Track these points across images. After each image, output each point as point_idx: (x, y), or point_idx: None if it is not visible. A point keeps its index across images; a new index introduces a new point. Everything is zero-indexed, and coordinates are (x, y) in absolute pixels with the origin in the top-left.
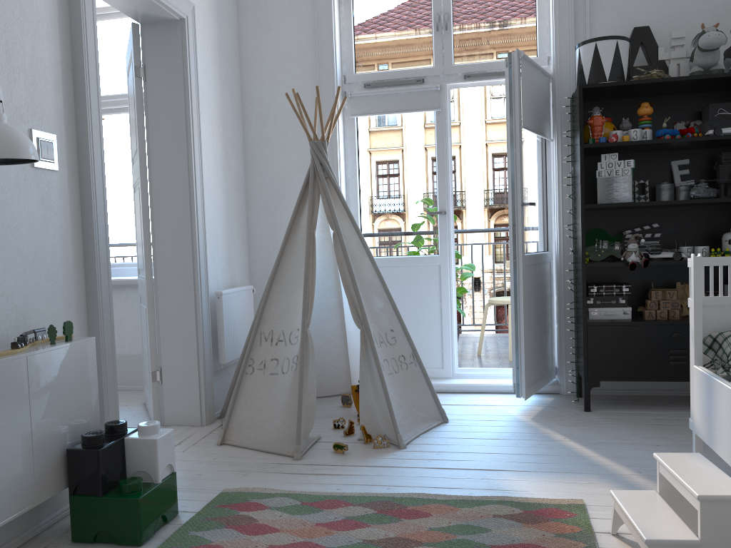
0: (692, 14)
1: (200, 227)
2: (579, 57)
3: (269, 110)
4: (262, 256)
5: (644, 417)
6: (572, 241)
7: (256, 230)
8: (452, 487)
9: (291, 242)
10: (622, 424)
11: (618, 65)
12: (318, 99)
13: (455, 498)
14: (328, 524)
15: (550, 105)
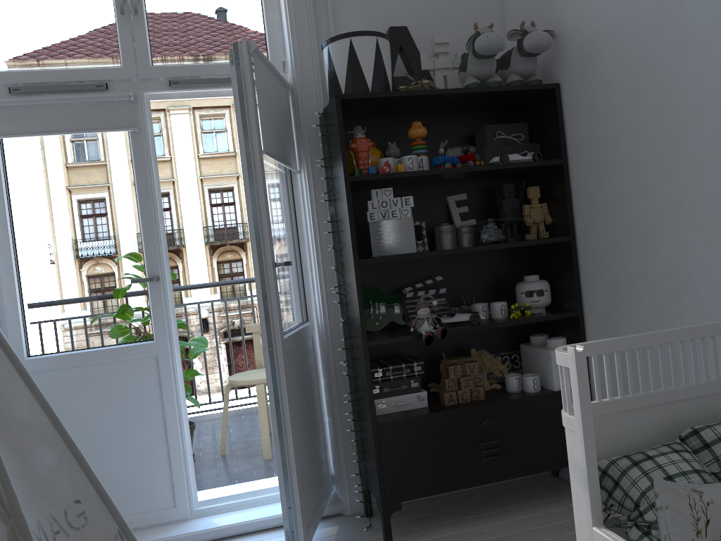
0: (449, 18)
1: None
2: (329, 58)
3: None
4: None
5: None
6: (339, 306)
7: None
8: None
9: None
10: None
11: (381, 70)
12: None
13: None
14: None
15: (292, 126)
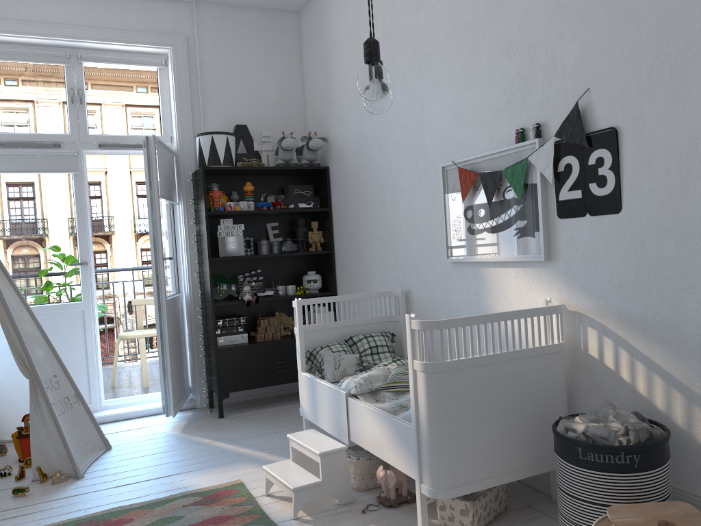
0: (273, 119)
1: None
2: (199, 144)
3: None
4: None
5: (263, 414)
6: (199, 284)
7: None
8: (141, 496)
9: None
10: (250, 422)
11: (229, 153)
12: None
13: (147, 503)
14: None
15: (175, 175)
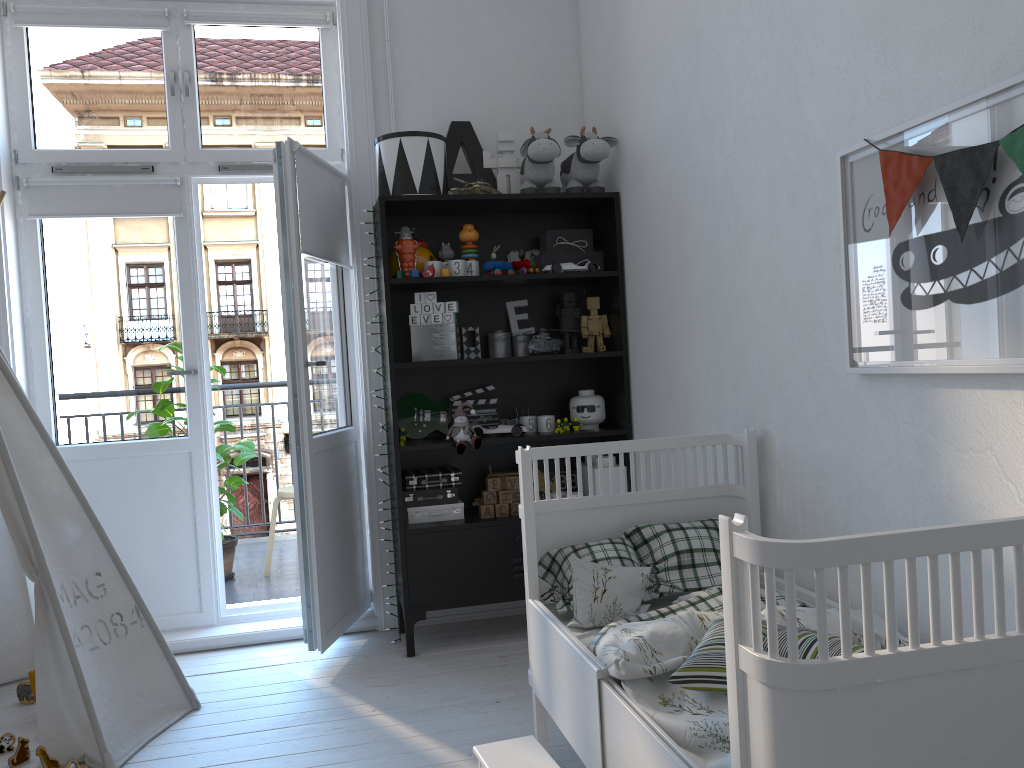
0: (522, 111)
1: None
2: (380, 156)
3: None
4: None
5: (485, 656)
6: (384, 411)
7: None
8: None
9: None
10: (456, 673)
11: (431, 172)
12: None
13: None
14: None
15: (348, 218)
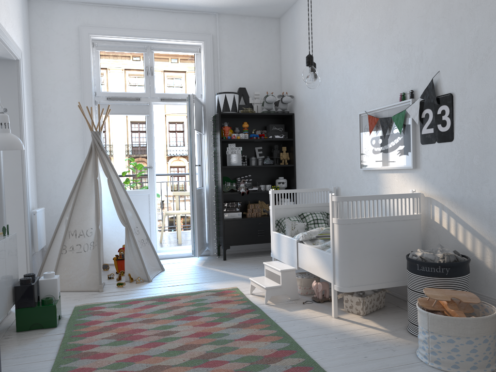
0: (261, 84)
1: (26, 175)
2: (218, 99)
3: (51, 107)
4: (46, 190)
5: (249, 260)
6: (214, 182)
7: (42, 175)
8: (183, 290)
9: (83, 183)
10: (241, 263)
11: (235, 105)
12: (99, 110)
13: (187, 293)
14: (139, 307)
15: (202, 117)
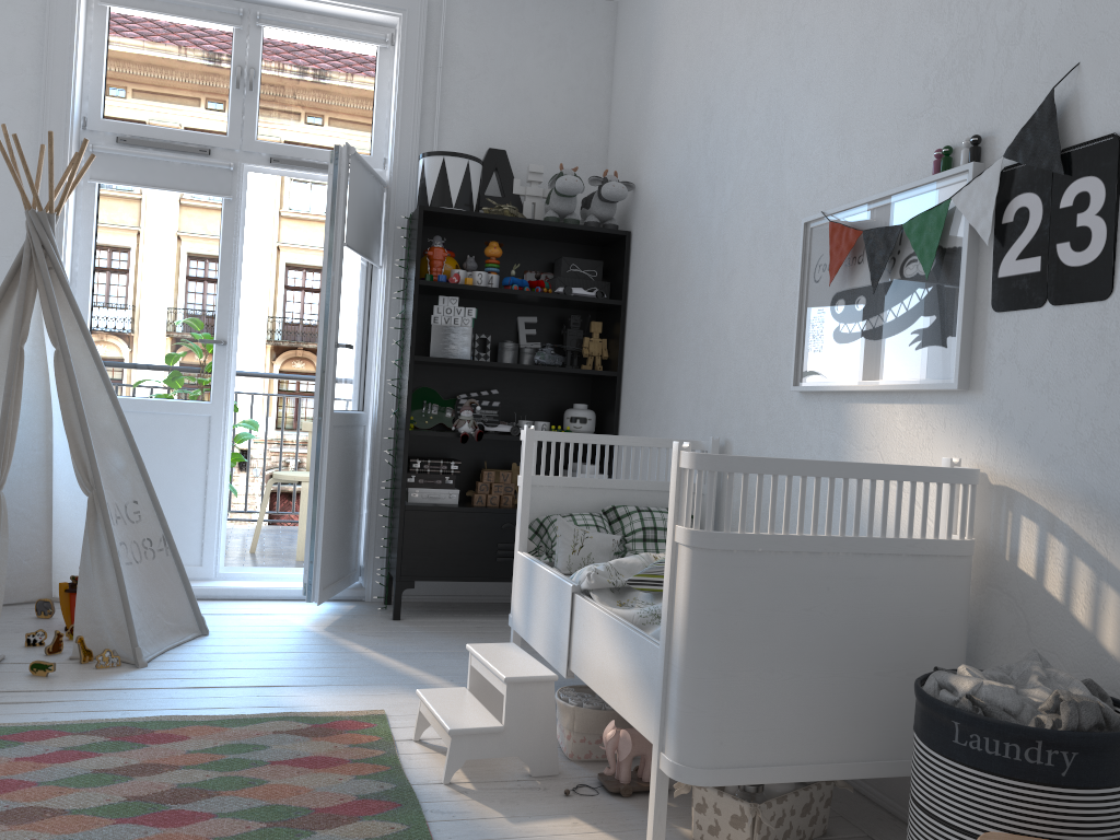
0: (553, 148)
1: None
2: (423, 170)
3: None
4: None
5: (464, 625)
6: (395, 401)
7: None
8: (218, 707)
9: None
10: (437, 633)
11: (468, 190)
12: (51, 151)
13: (222, 718)
14: (35, 758)
15: (382, 222)
